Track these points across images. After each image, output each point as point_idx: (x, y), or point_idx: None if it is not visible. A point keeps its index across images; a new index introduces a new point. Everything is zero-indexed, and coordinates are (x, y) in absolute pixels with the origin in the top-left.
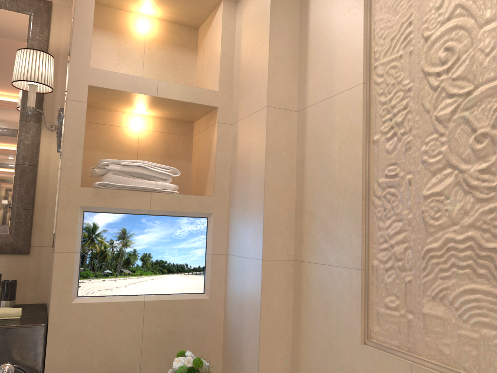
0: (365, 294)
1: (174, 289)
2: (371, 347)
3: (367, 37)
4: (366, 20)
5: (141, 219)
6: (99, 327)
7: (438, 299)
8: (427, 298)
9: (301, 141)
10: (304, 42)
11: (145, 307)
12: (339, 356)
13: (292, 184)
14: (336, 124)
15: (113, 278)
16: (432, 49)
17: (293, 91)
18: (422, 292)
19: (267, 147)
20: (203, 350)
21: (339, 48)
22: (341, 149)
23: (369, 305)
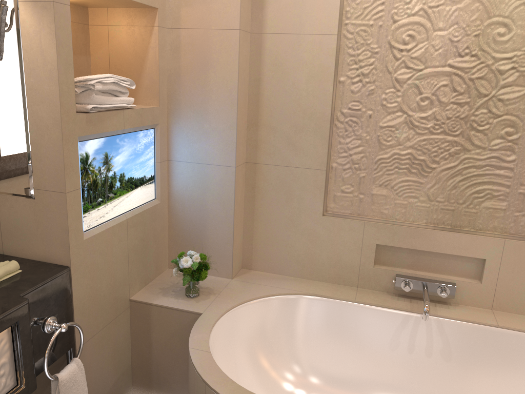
0: (325, 185)
1: (139, 201)
2: (330, 216)
3: None
4: None
5: (116, 140)
6: (103, 254)
7: (383, 186)
8: (375, 185)
9: (256, 63)
10: None
11: (128, 224)
12: (300, 225)
13: (246, 100)
14: (304, 59)
15: (103, 205)
16: (398, 30)
17: (249, 12)
18: (372, 182)
19: (239, 69)
20: (159, 247)
21: None
22: (309, 82)
23: (327, 191)
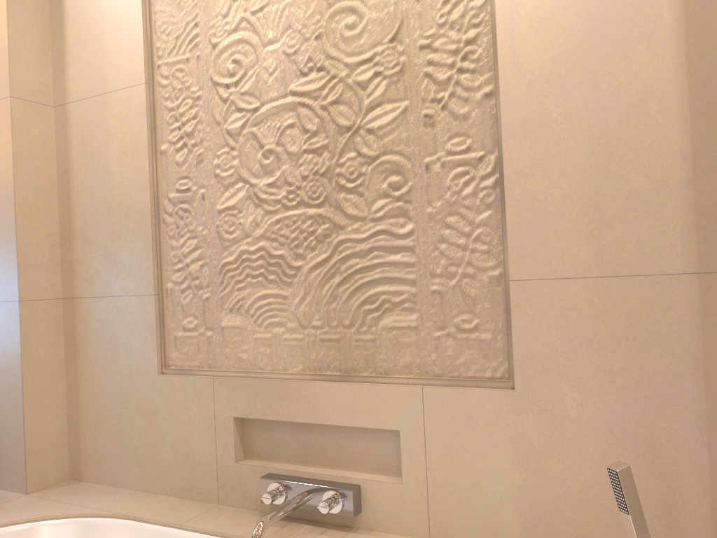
0: (160, 320)
1: None
2: (170, 375)
3: (147, 29)
4: (145, 8)
5: None
6: None
7: (235, 310)
8: (225, 311)
9: (63, 147)
10: (58, 15)
11: None
12: (133, 395)
13: (54, 202)
14: (112, 128)
15: None
16: (221, 58)
17: (47, 78)
18: (220, 307)
19: (15, 152)
20: None
21: (111, 34)
22: (122, 159)
23: (165, 331)
